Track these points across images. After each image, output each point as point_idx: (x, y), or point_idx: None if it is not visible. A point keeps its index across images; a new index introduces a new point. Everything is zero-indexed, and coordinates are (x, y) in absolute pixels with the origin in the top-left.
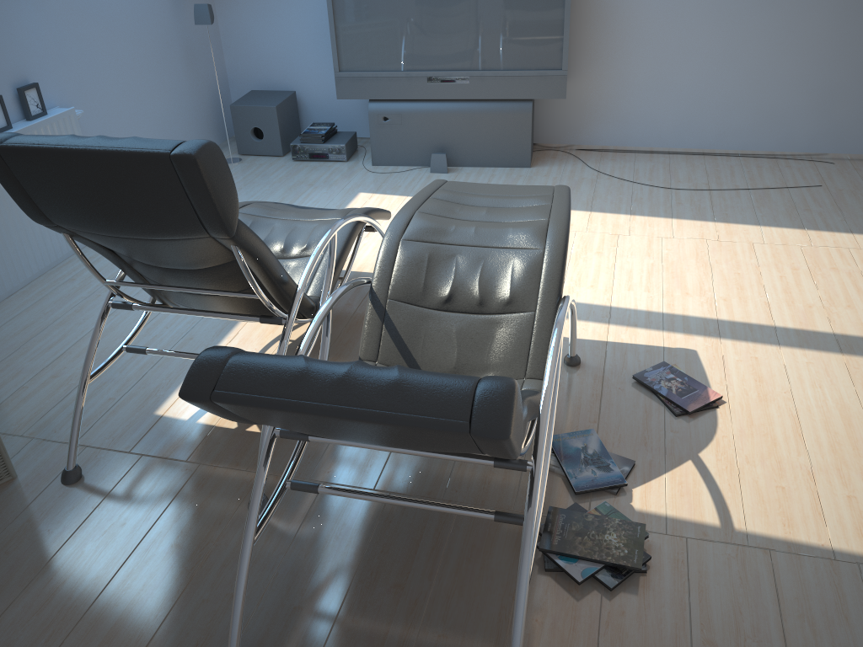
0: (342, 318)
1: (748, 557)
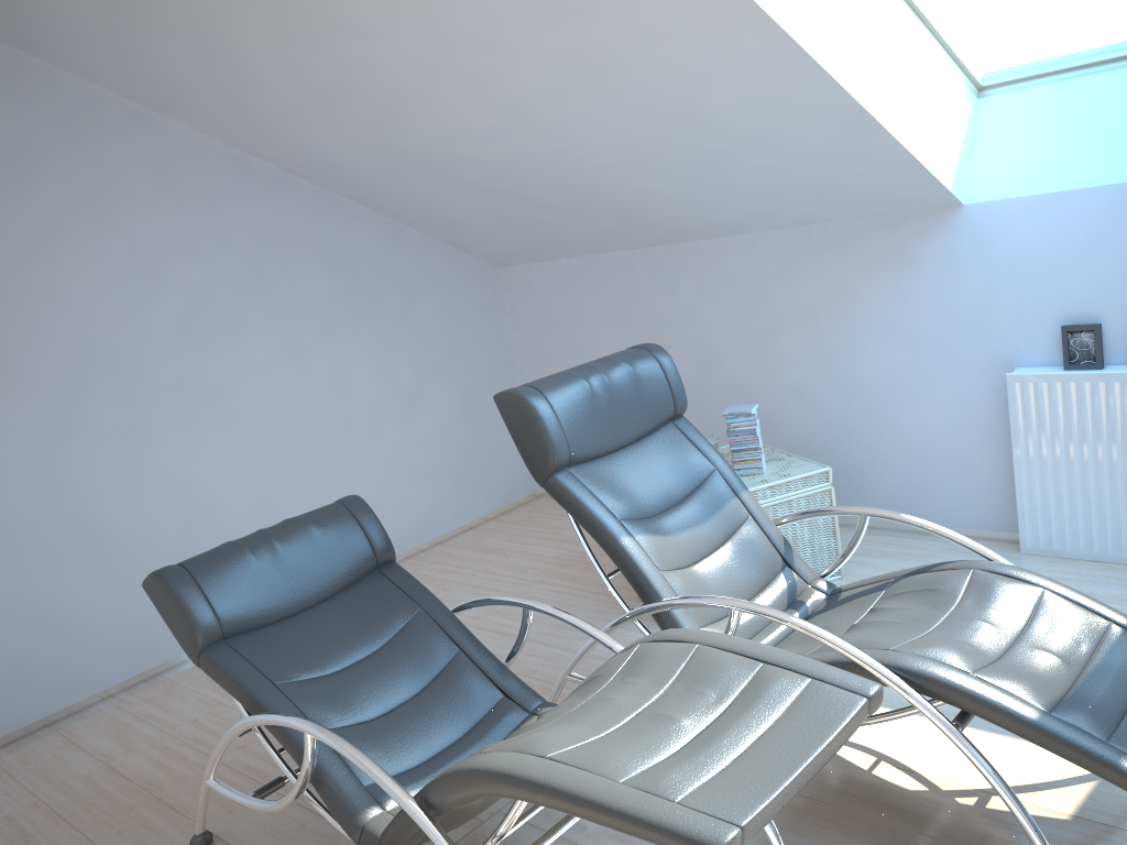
0: (926, 825)
1: None
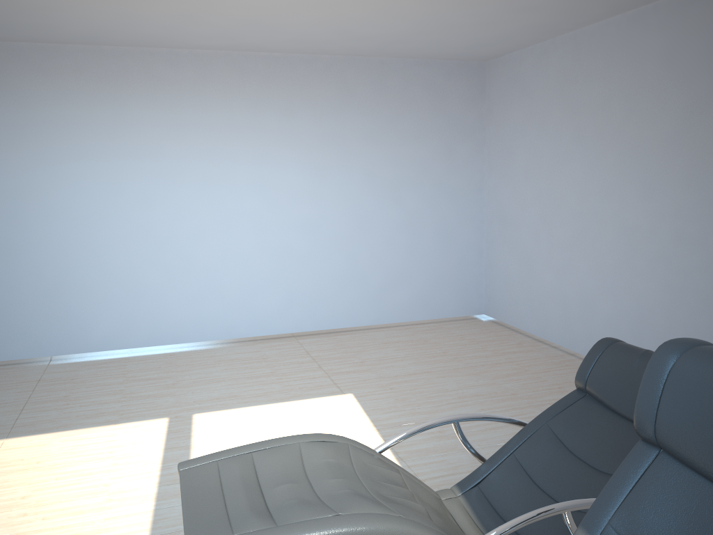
0: None
1: (433, 484)
